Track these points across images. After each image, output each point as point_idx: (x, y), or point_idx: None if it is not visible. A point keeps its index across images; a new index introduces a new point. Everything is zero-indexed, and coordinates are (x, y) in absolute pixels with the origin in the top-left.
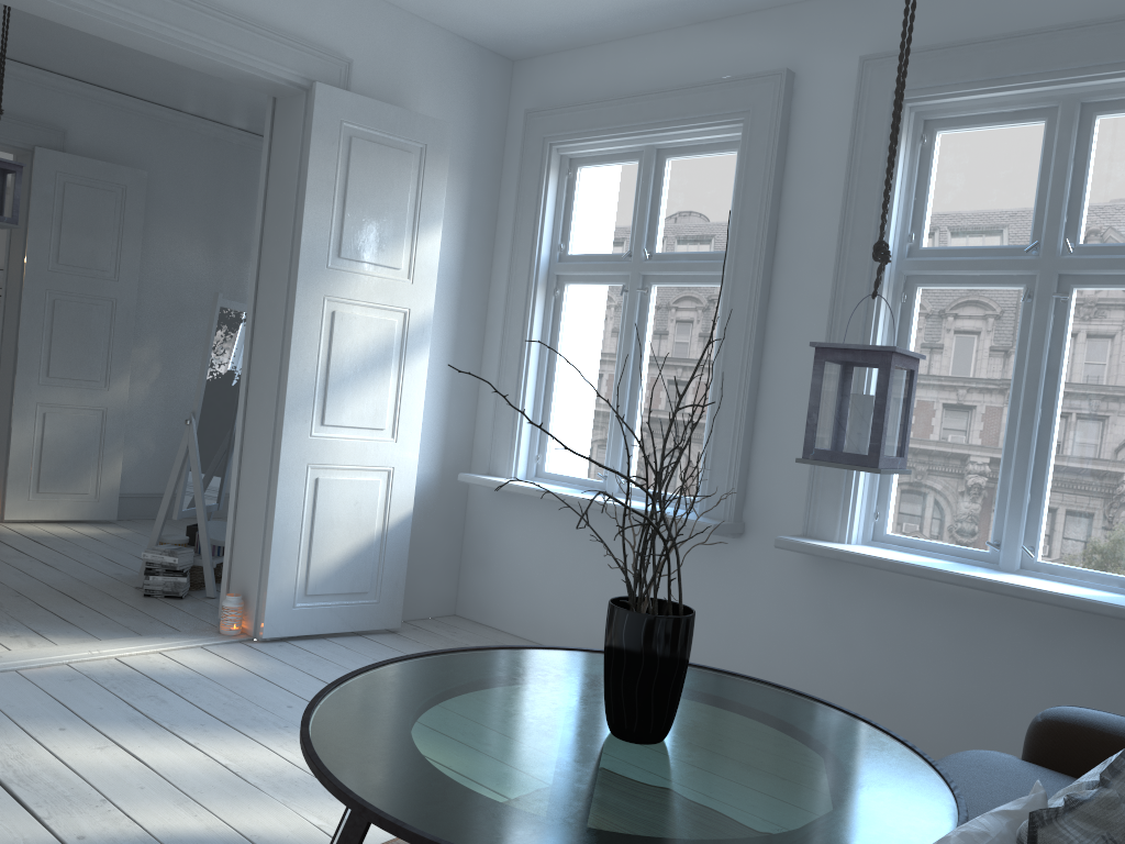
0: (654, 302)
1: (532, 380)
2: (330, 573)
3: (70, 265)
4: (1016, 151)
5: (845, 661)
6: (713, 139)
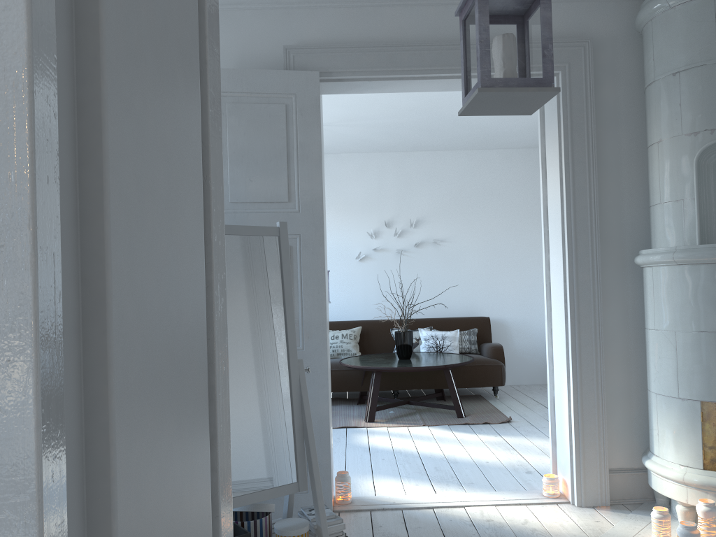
0: None
1: None
2: None
3: None
4: None
5: None
6: None
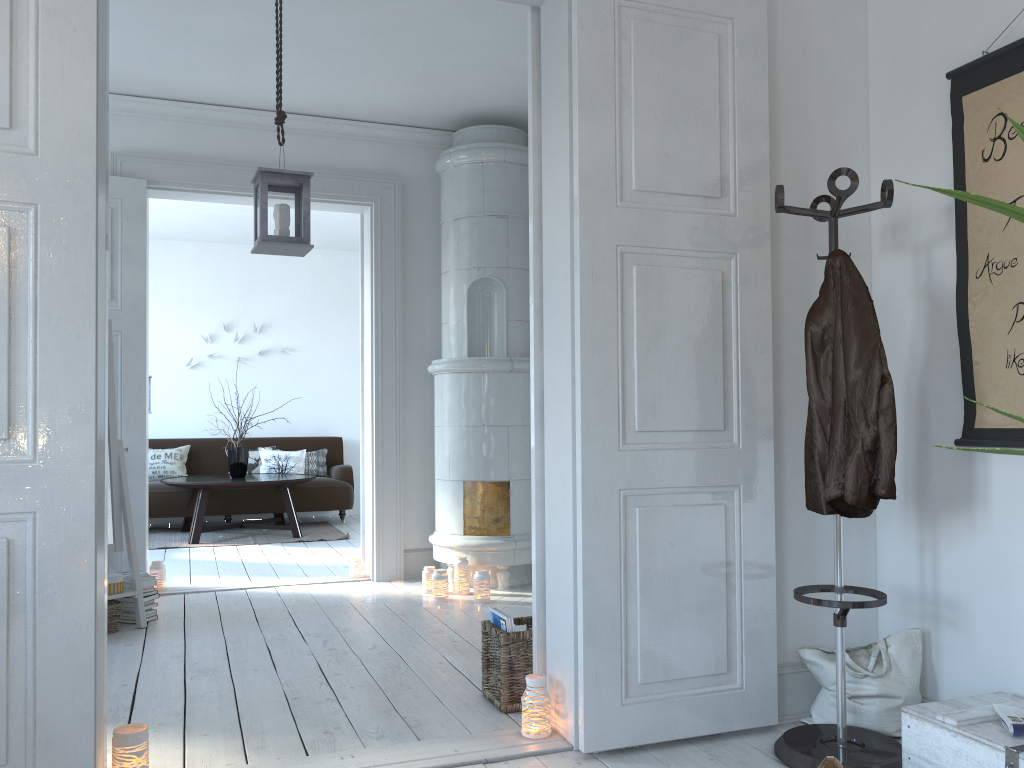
0: None
1: None
2: None
3: None
4: None
5: None
6: None
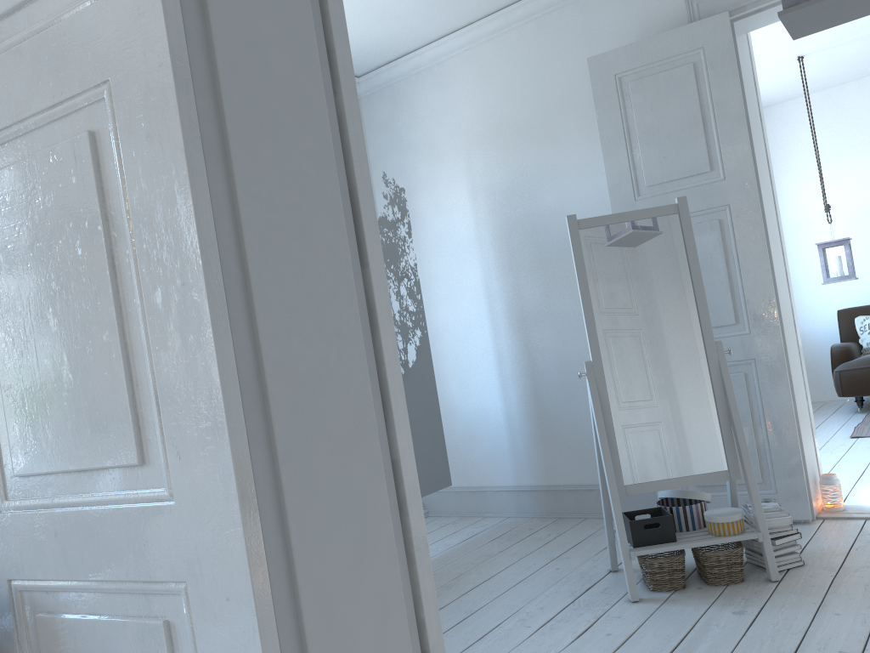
0: None
1: None
2: None
3: None
4: None
5: None
6: None
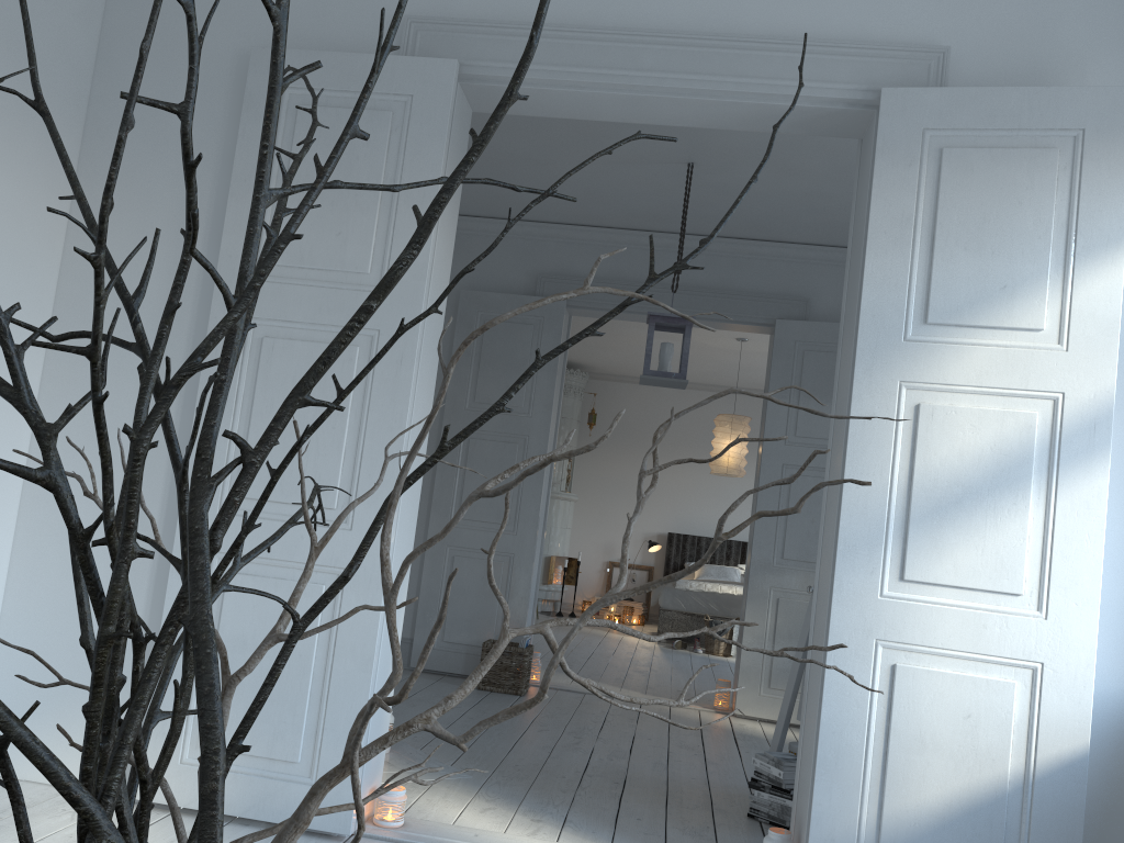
0: None
1: None
2: (919, 829)
3: (807, 437)
4: None
5: None
6: None
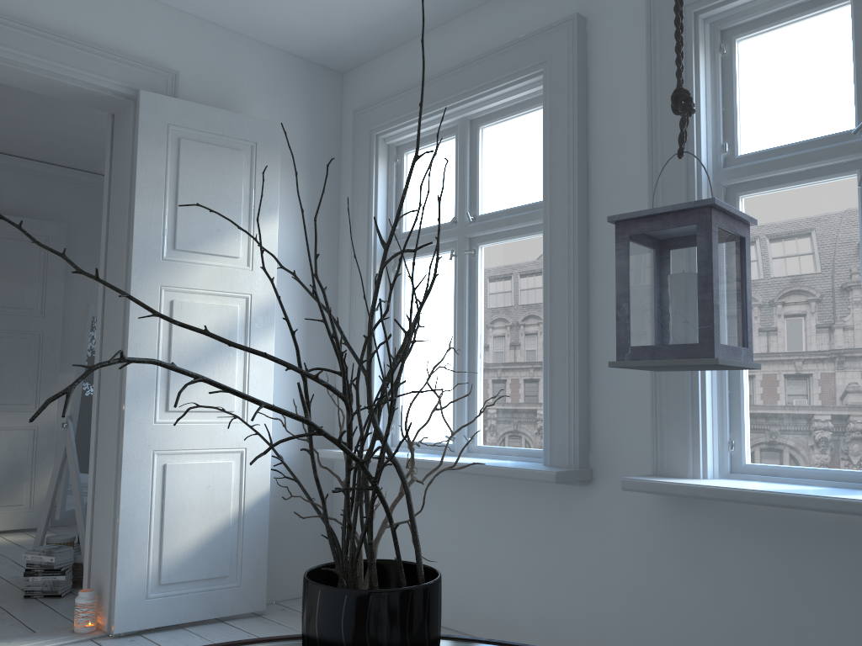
0: (482, 262)
1: (379, 353)
2: (184, 559)
3: (1, 306)
4: (824, 38)
5: (720, 613)
6: (518, 98)
